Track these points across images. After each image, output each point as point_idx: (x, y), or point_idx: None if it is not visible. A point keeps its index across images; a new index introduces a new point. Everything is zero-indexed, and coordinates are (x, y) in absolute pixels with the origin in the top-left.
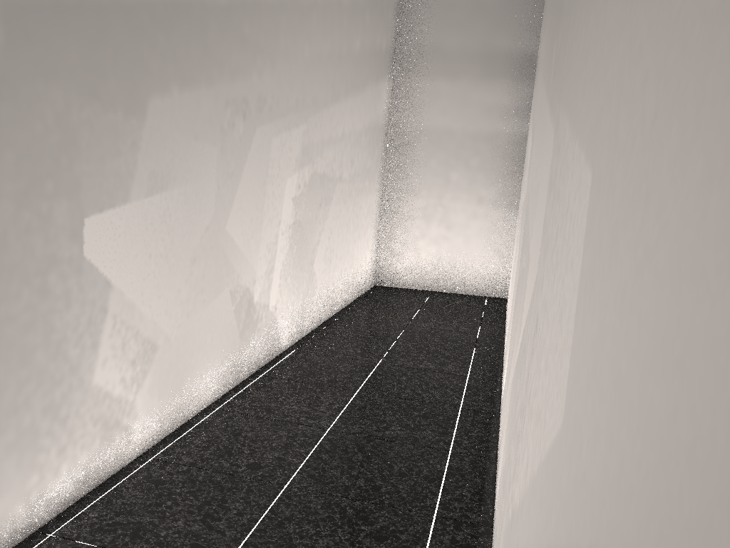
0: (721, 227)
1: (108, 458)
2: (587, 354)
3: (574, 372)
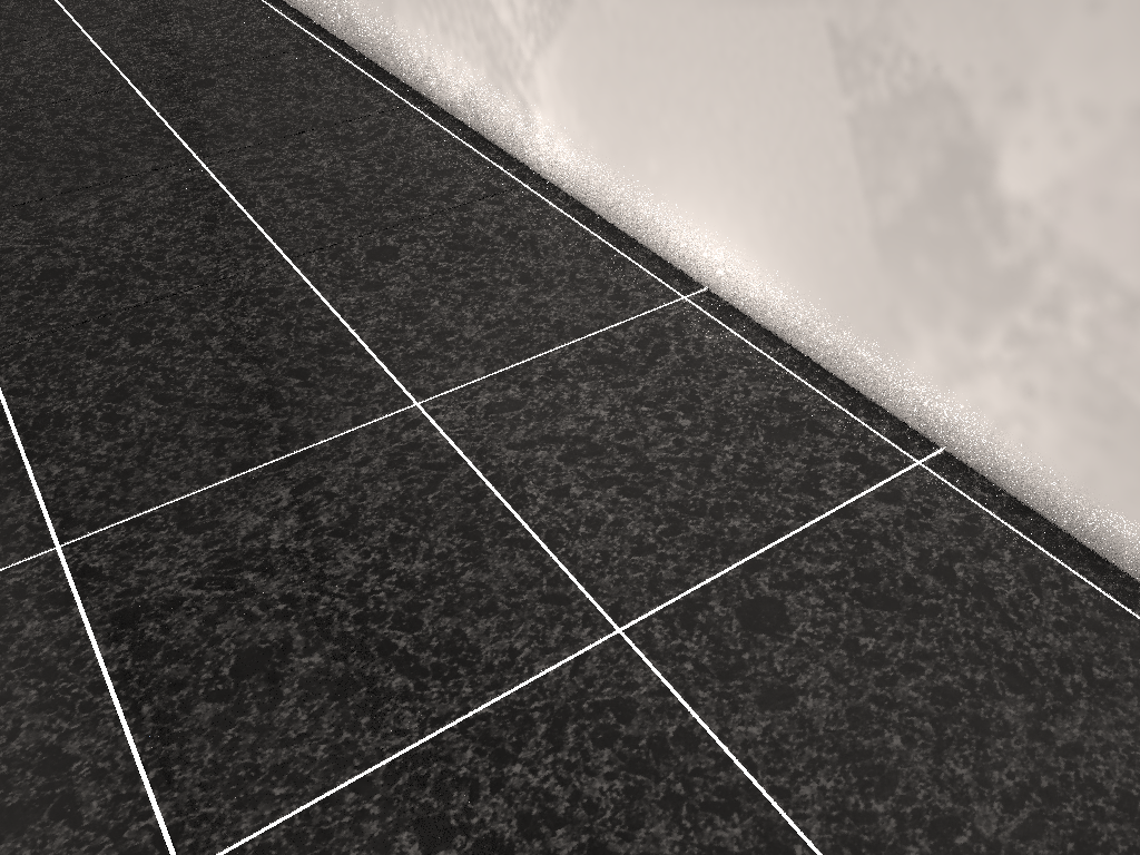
0: None
1: (500, 118)
2: None
3: None
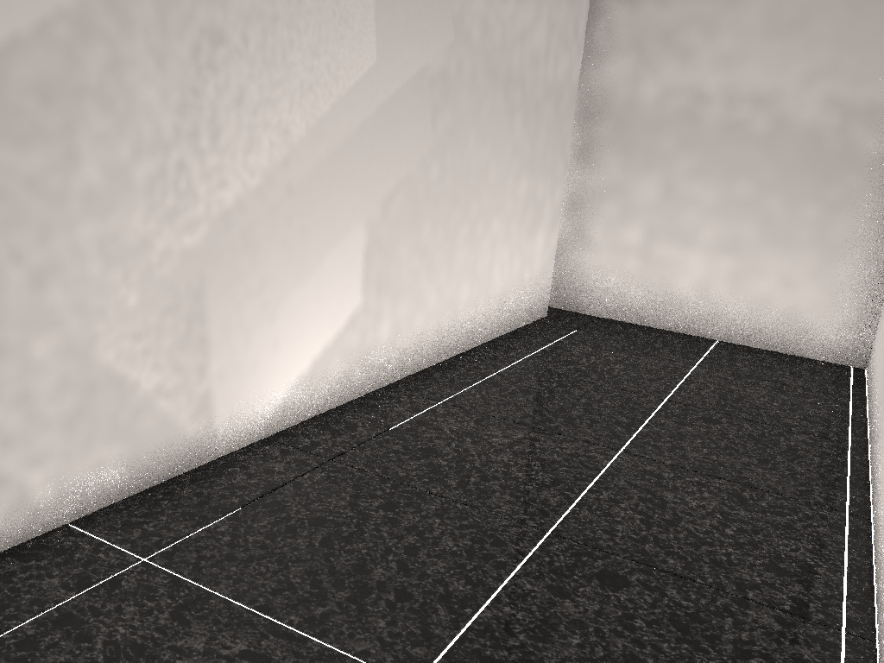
0: (447, 3)
1: None
2: (397, 29)
3: (385, 38)
